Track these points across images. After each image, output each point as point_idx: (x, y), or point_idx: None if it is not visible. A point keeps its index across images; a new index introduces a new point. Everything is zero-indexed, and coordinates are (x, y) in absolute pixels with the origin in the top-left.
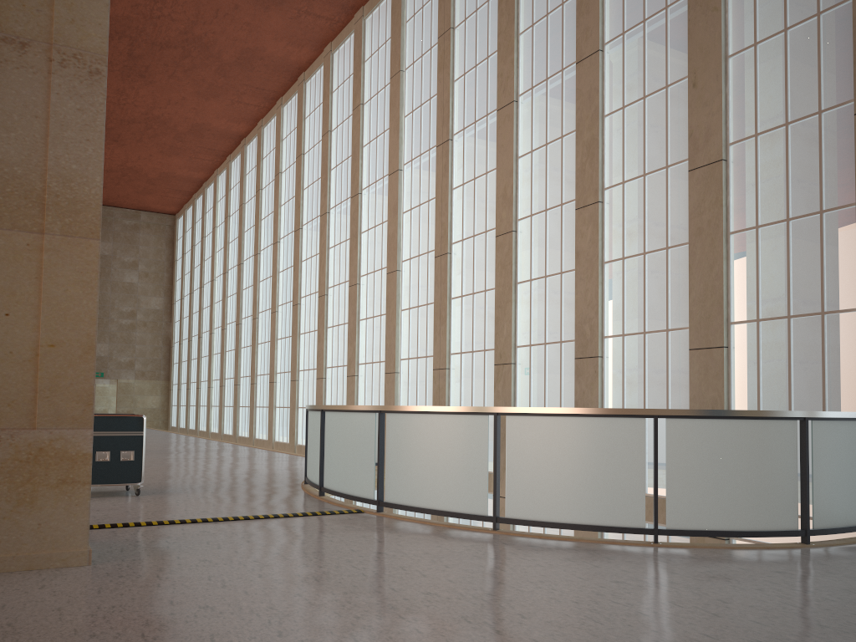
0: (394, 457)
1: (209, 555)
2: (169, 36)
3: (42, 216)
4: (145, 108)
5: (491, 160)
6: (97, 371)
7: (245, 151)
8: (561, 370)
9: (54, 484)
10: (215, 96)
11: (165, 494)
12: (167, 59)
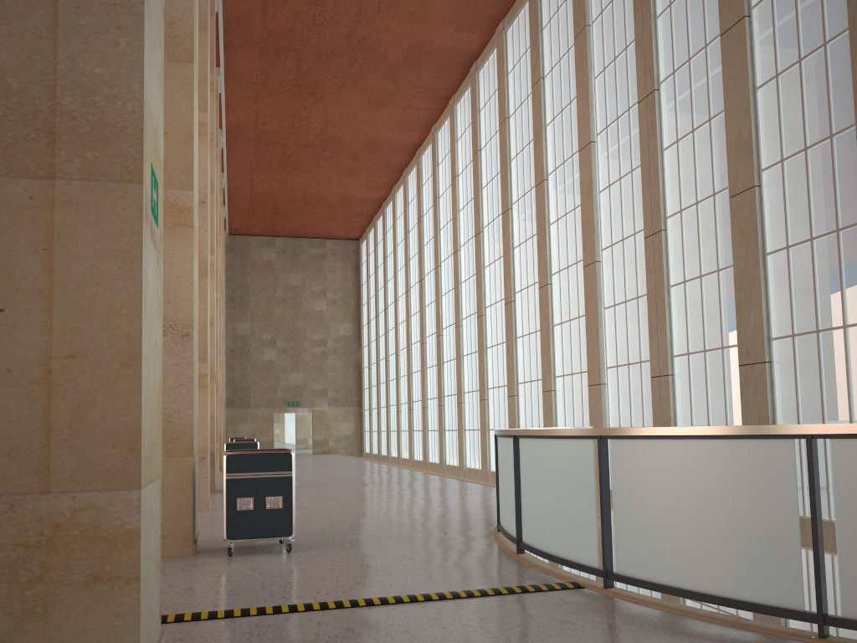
0: (626, 506)
1: None
2: (333, 43)
3: (52, 151)
4: (318, 128)
5: (715, 101)
6: (293, 400)
7: (420, 161)
8: (847, 366)
9: (81, 583)
10: (385, 104)
11: (323, 550)
12: (334, 70)
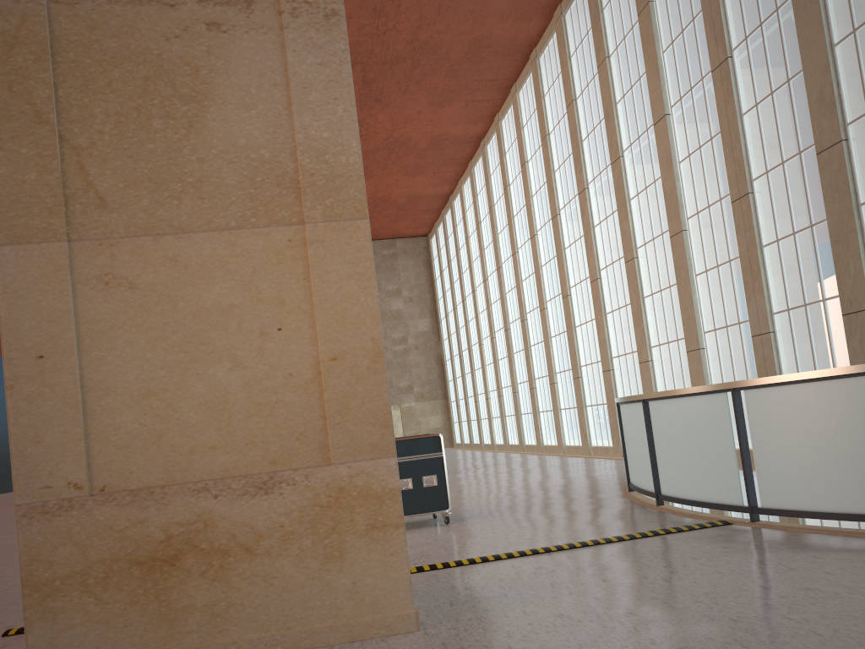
0: (765, 447)
1: (563, 606)
2: (396, 50)
3: (299, 202)
4: (385, 133)
5: (792, 62)
6: None
7: (485, 152)
8: None
9: (363, 531)
10: (448, 101)
11: (476, 519)
12: (398, 76)
